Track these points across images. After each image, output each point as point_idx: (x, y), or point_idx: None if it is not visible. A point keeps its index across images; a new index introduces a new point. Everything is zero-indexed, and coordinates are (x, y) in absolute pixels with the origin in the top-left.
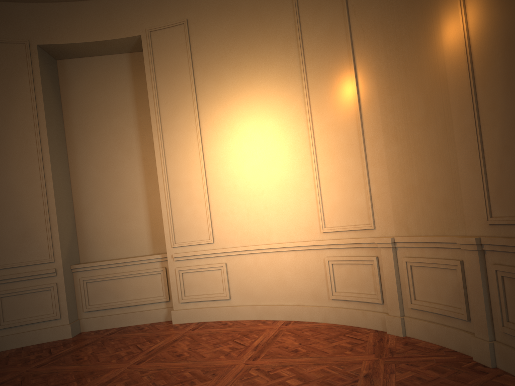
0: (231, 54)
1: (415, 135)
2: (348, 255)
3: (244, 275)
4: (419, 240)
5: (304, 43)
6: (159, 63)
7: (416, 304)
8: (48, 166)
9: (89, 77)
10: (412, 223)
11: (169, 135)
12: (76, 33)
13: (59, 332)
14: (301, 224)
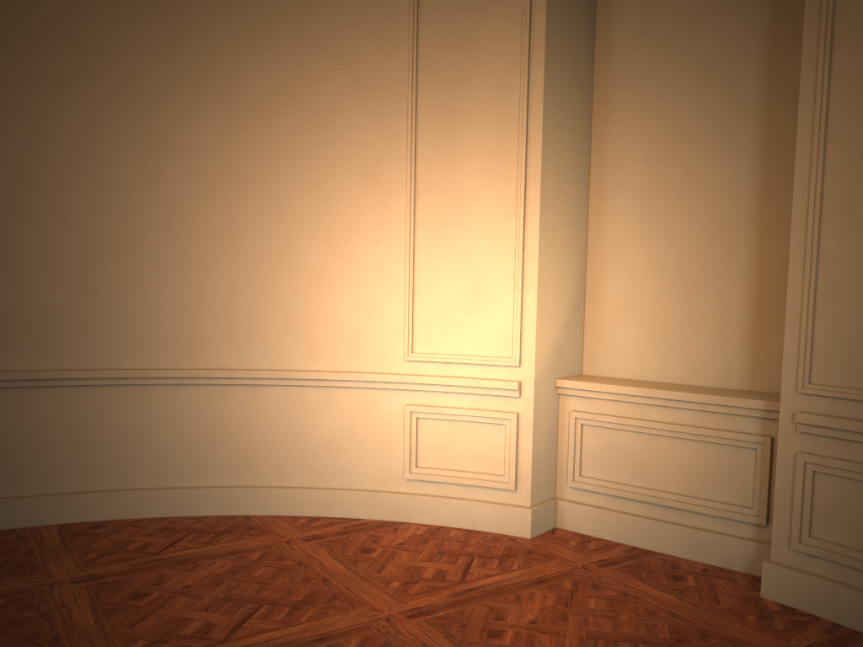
0: None
1: None
2: None
3: None
4: None
5: None
6: None
7: None
8: (535, 148)
9: None
10: None
11: (853, 57)
12: None
13: (508, 520)
14: None
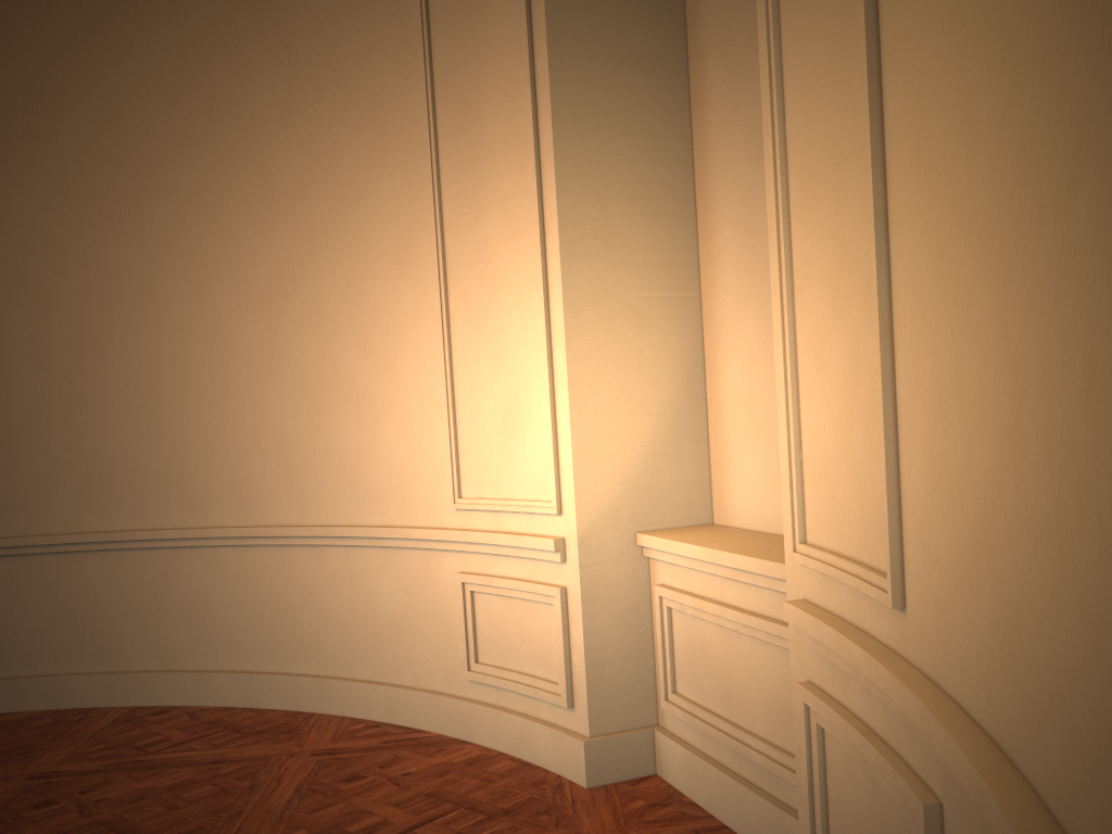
0: None
1: None
2: None
3: None
4: None
5: None
6: None
7: None
8: (548, 175)
9: None
10: None
11: None
12: None
13: (564, 754)
14: None
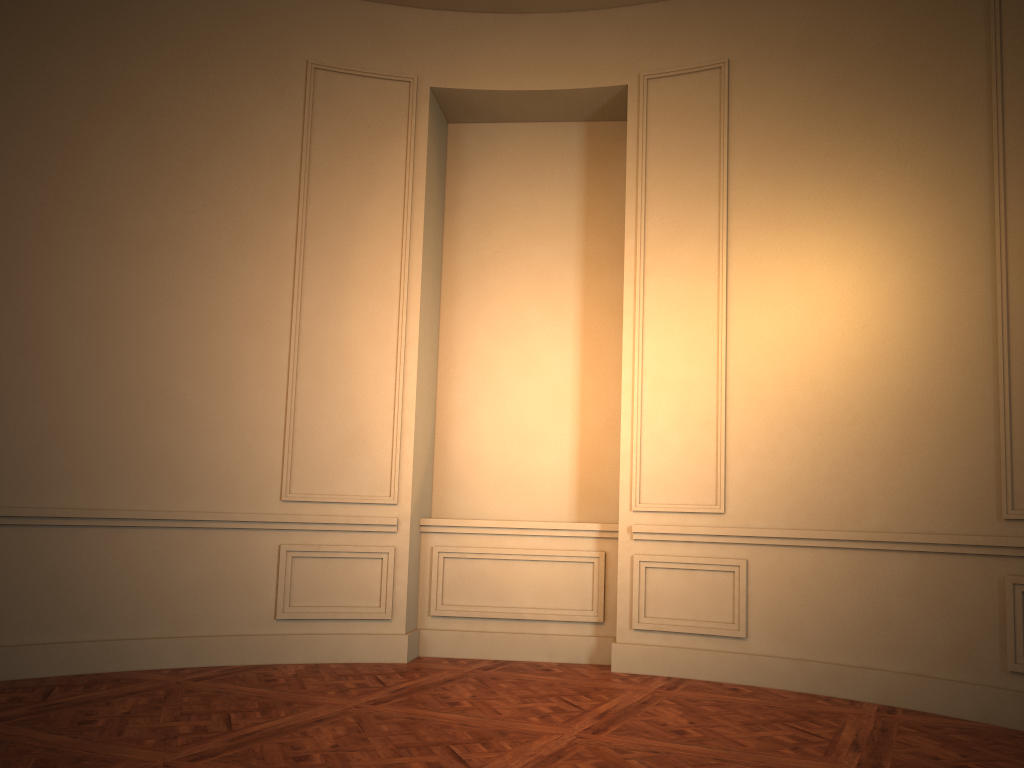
0: (817, 131)
1: None
2: None
3: (786, 592)
4: None
5: (1007, 114)
6: (656, 140)
7: None
8: (414, 317)
9: (503, 160)
10: None
11: (658, 283)
12: (503, 73)
13: (385, 648)
14: (945, 497)
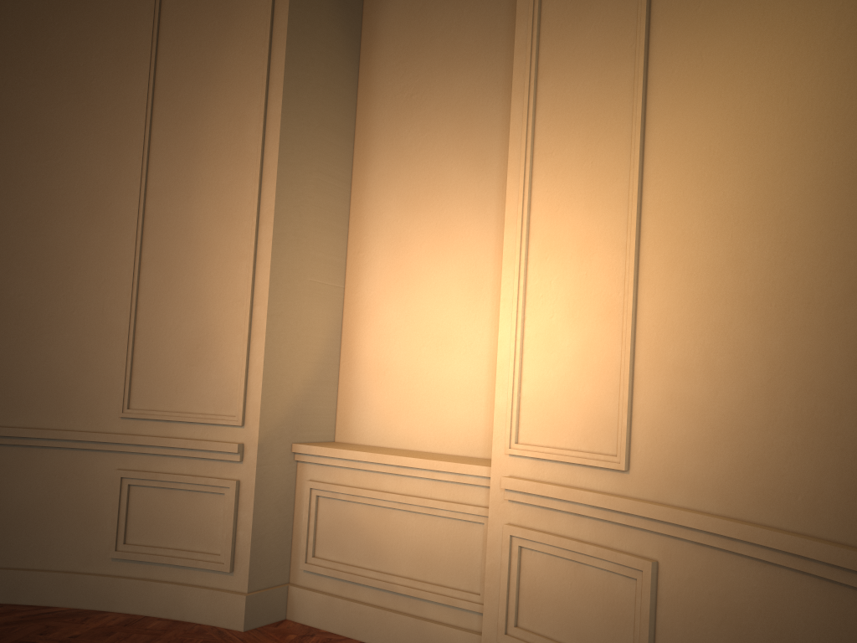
0: None
1: None
2: None
3: (716, 640)
4: None
5: None
6: None
7: None
8: (269, 185)
9: None
10: None
11: (555, 86)
12: None
13: (221, 608)
14: None
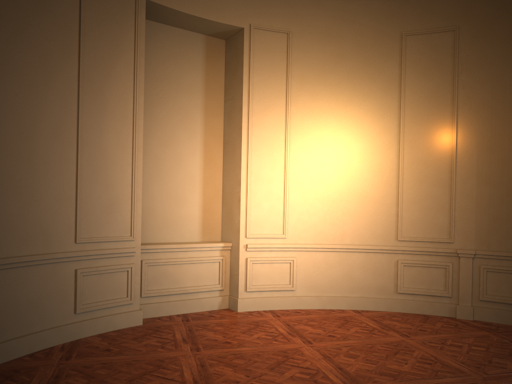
0: (329, 76)
1: (510, 185)
2: (420, 259)
3: (312, 269)
4: (502, 254)
5: (406, 92)
6: (257, 60)
7: (487, 297)
8: (140, 134)
9: (164, 45)
10: (494, 242)
11: (258, 131)
12: (183, 2)
13: (132, 319)
14: (376, 232)
